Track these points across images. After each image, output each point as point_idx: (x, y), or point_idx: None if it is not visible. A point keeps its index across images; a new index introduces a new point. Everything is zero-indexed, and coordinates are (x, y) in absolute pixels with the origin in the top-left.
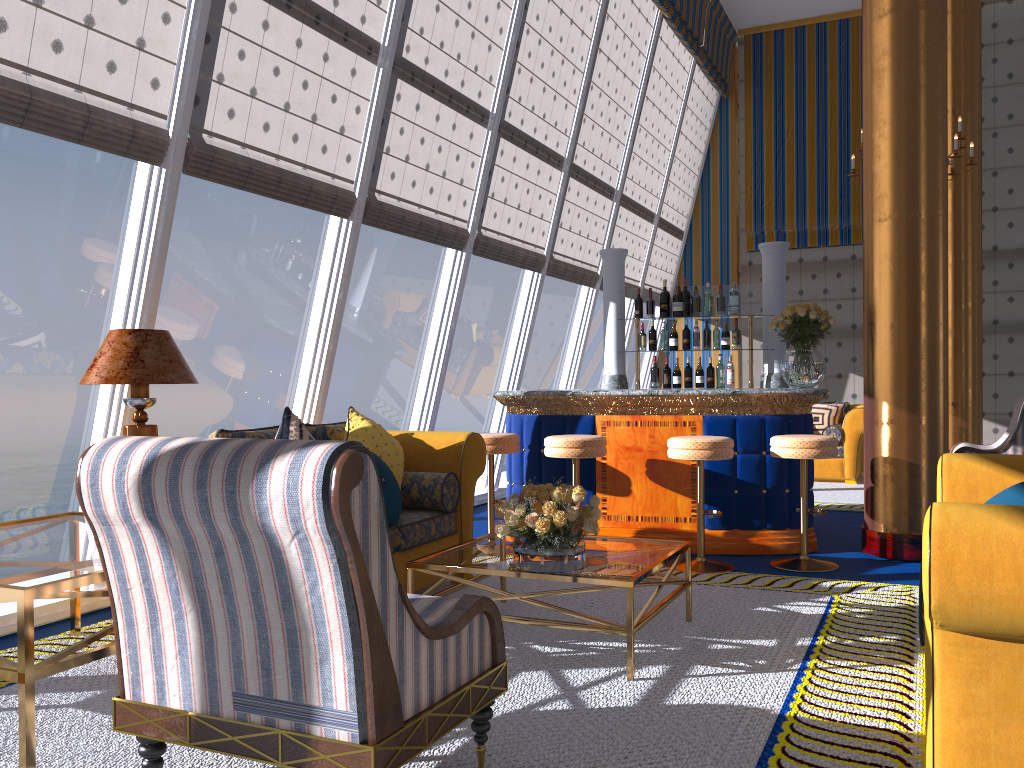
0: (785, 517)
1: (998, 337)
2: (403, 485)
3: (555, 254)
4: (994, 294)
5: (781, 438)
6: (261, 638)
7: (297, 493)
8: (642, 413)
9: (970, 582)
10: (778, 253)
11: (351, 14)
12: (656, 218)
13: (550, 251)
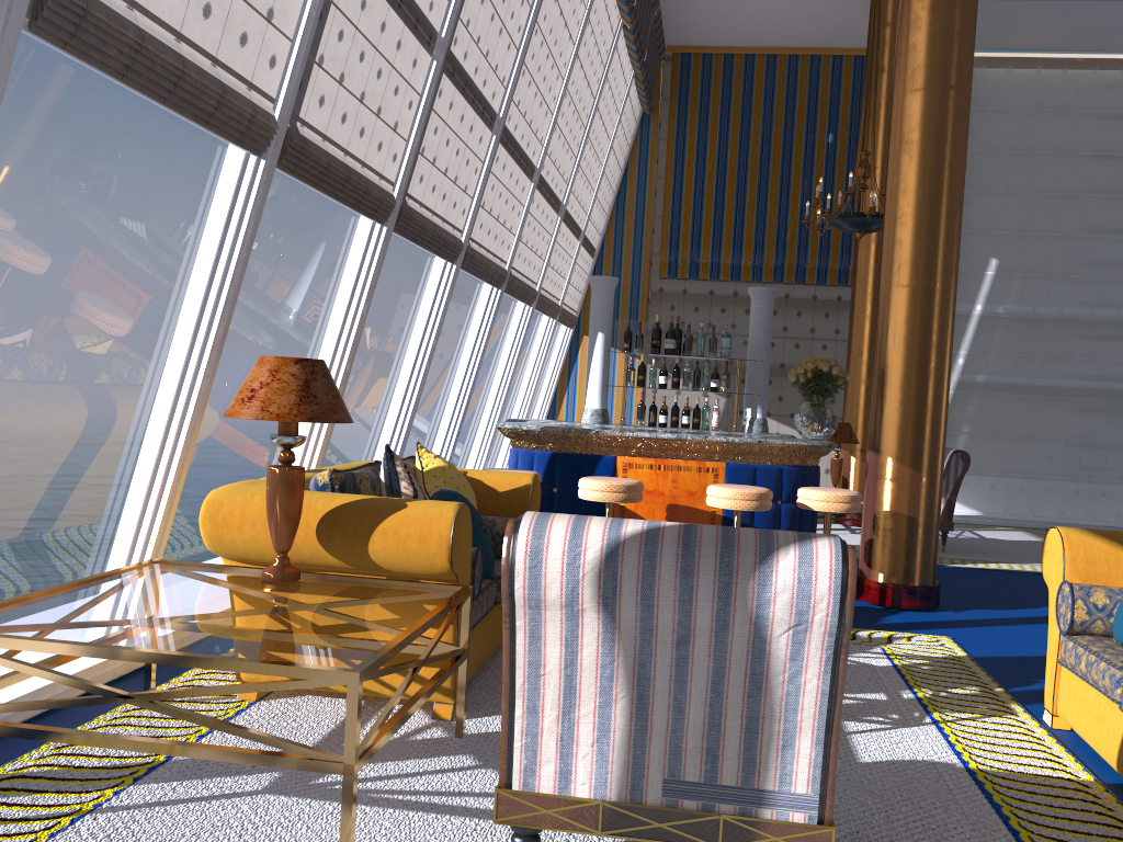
0: None
1: None
2: None
3: (512, 269)
4: None
5: (814, 491)
6: (711, 725)
7: (810, 587)
8: (666, 457)
9: None
10: (769, 299)
11: None
12: (582, 235)
13: (511, 266)
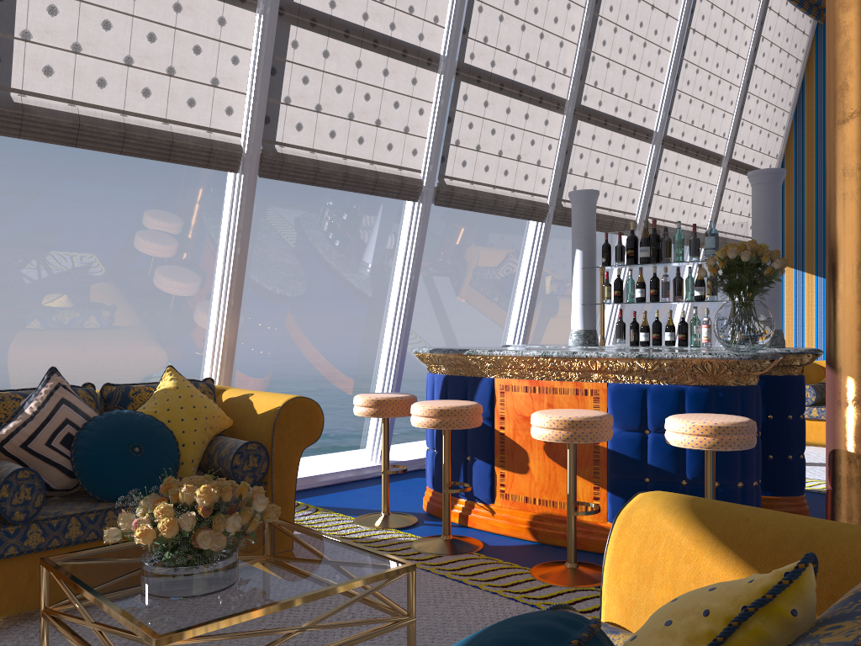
0: None
1: None
2: (209, 452)
3: (565, 202)
4: None
5: (671, 419)
6: None
7: None
8: (540, 377)
9: None
10: (768, 182)
11: None
12: (724, 160)
13: (554, 199)
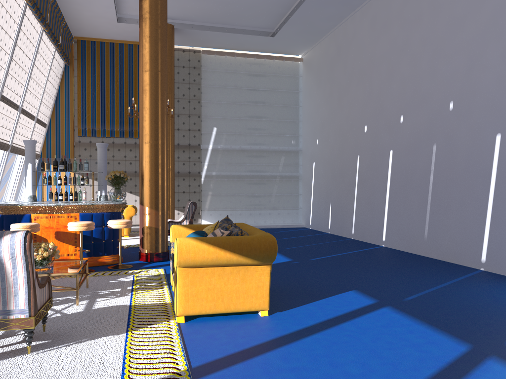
0: (111, 250)
1: (179, 178)
2: None
3: None
4: (178, 161)
5: (112, 221)
6: None
7: (14, 246)
8: (53, 213)
9: (185, 254)
10: (104, 147)
11: None
12: (36, 118)
13: None
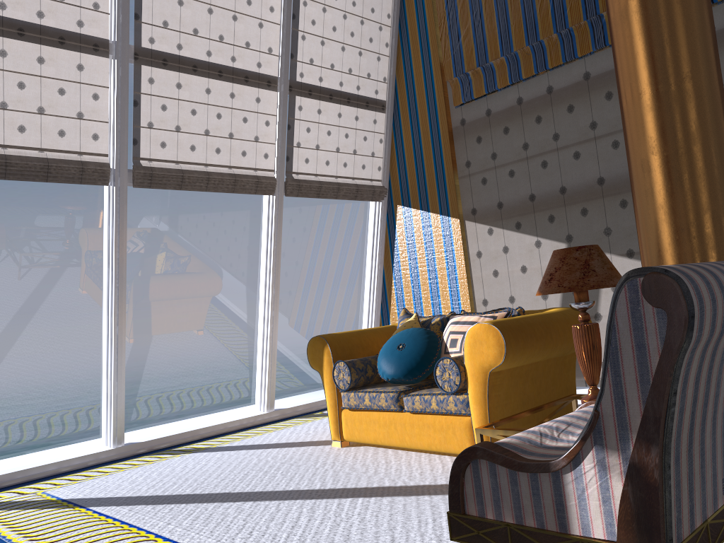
0: None
1: None
2: None
3: None
4: None
5: None
6: None
7: None
8: None
9: None
10: None
11: None
12: (280, 82)
13: None
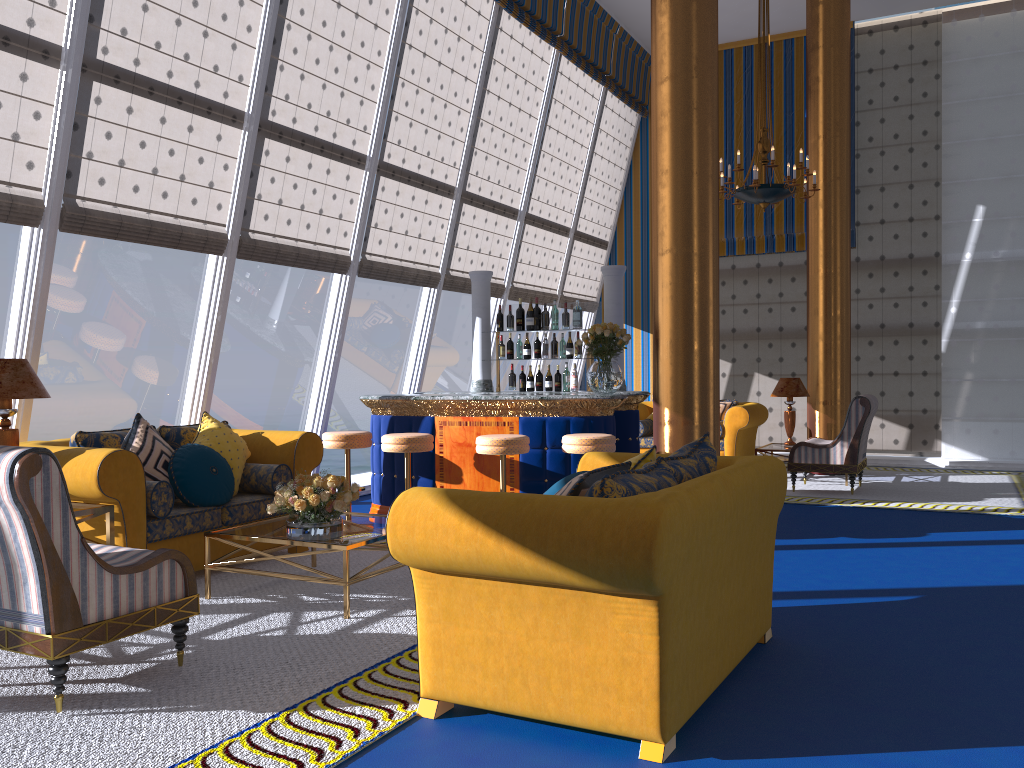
0: None
1: (885, 340)
2: (245, 474)
3: (452, 271)
4: (881, 300)
5: (567, 436)
6: None
7: None
8: (471, 415)
9: (404, 536)
10: (615, 275)
11: (213, 92)
12: (571, 232)
13: (445, 269)
